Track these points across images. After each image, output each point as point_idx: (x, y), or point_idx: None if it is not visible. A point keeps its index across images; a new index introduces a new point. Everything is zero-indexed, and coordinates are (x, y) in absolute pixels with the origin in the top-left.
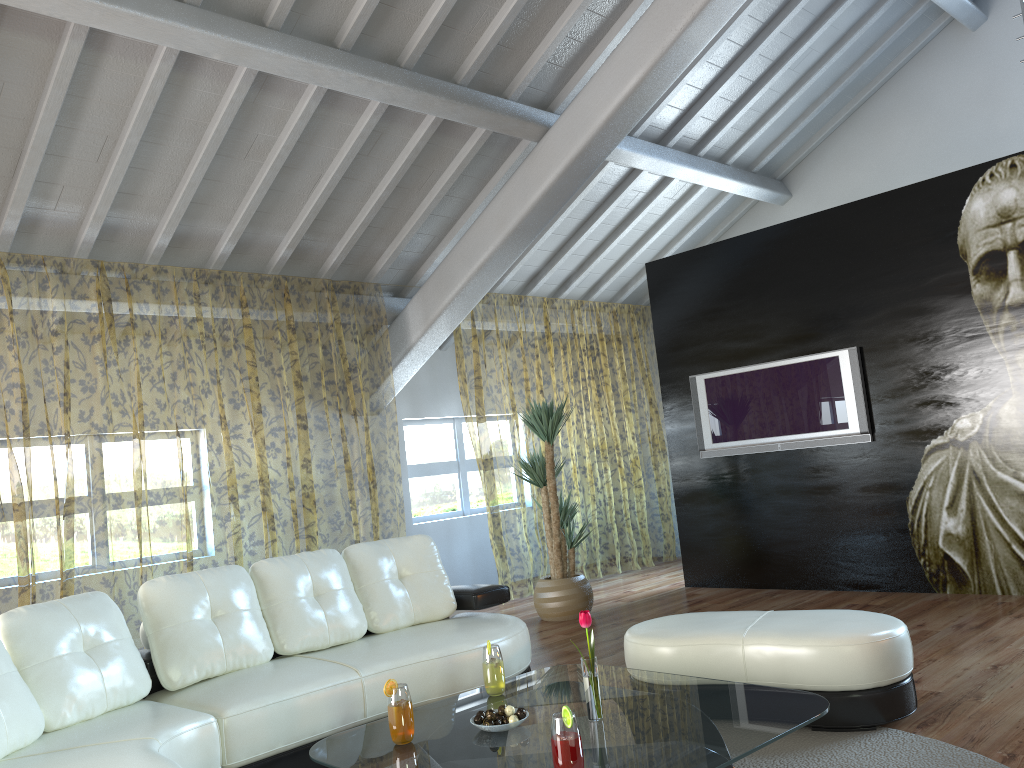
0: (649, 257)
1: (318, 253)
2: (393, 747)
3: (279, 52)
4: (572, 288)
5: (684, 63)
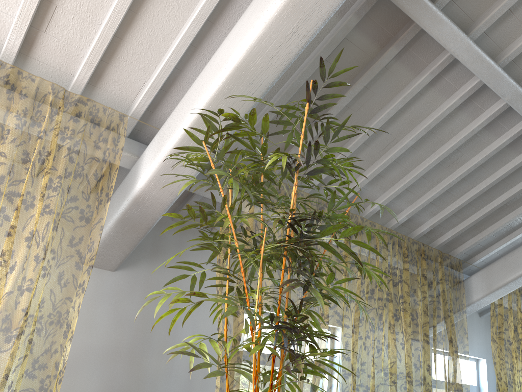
0: None
1: (436, 234)
2: None
3: None
4: None
5: None
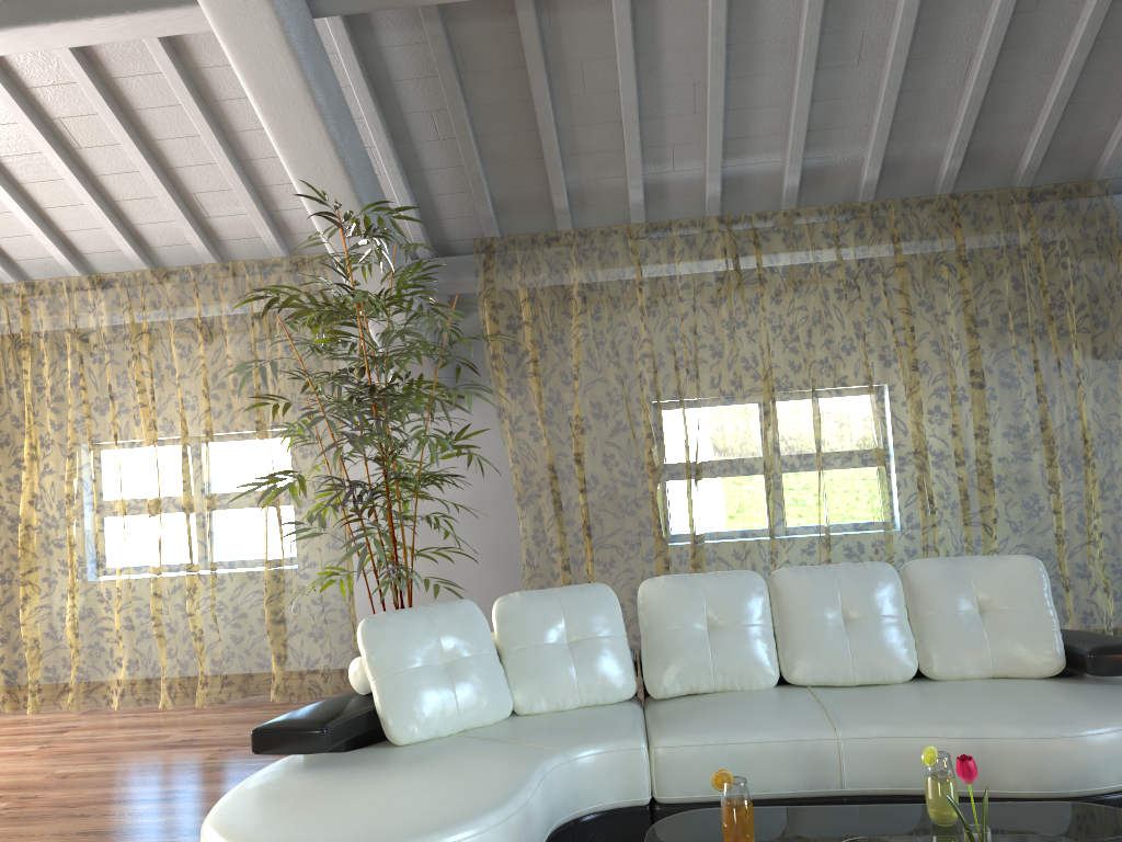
0: None
1: (1004, 155)
2: None
3: None
4: None
5: None
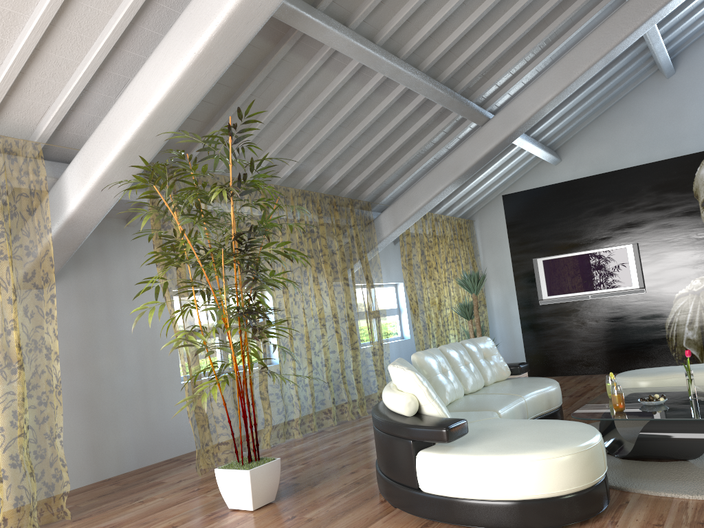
0: (480, 192)
1: (345, 183)
2: (619, 412)
3: (410, 73)
4: (442, 208)
5: (573, 90)
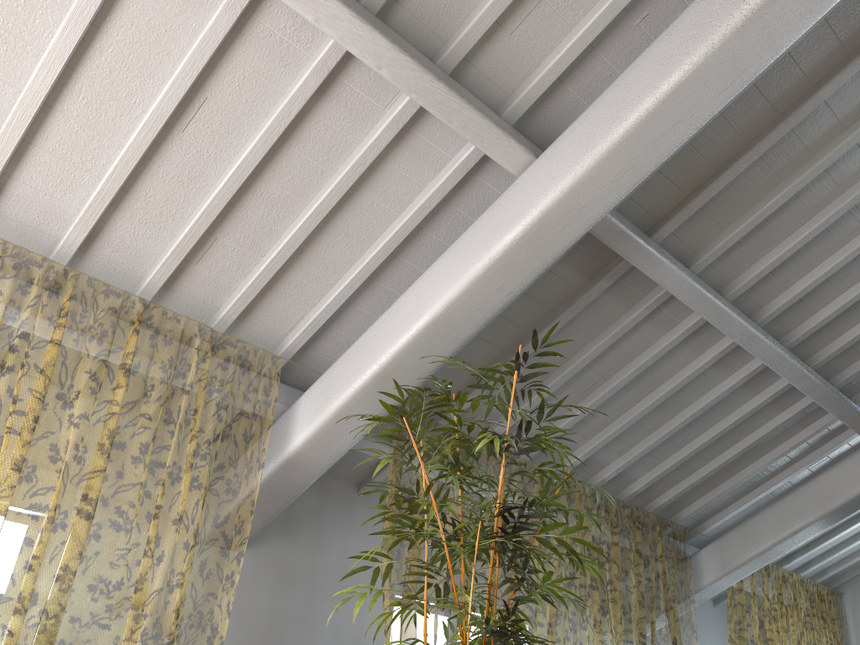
0: (855, 549)
1: (654, 492)
2: None
3: (771, 343)
4: (793, 562)
5: None
